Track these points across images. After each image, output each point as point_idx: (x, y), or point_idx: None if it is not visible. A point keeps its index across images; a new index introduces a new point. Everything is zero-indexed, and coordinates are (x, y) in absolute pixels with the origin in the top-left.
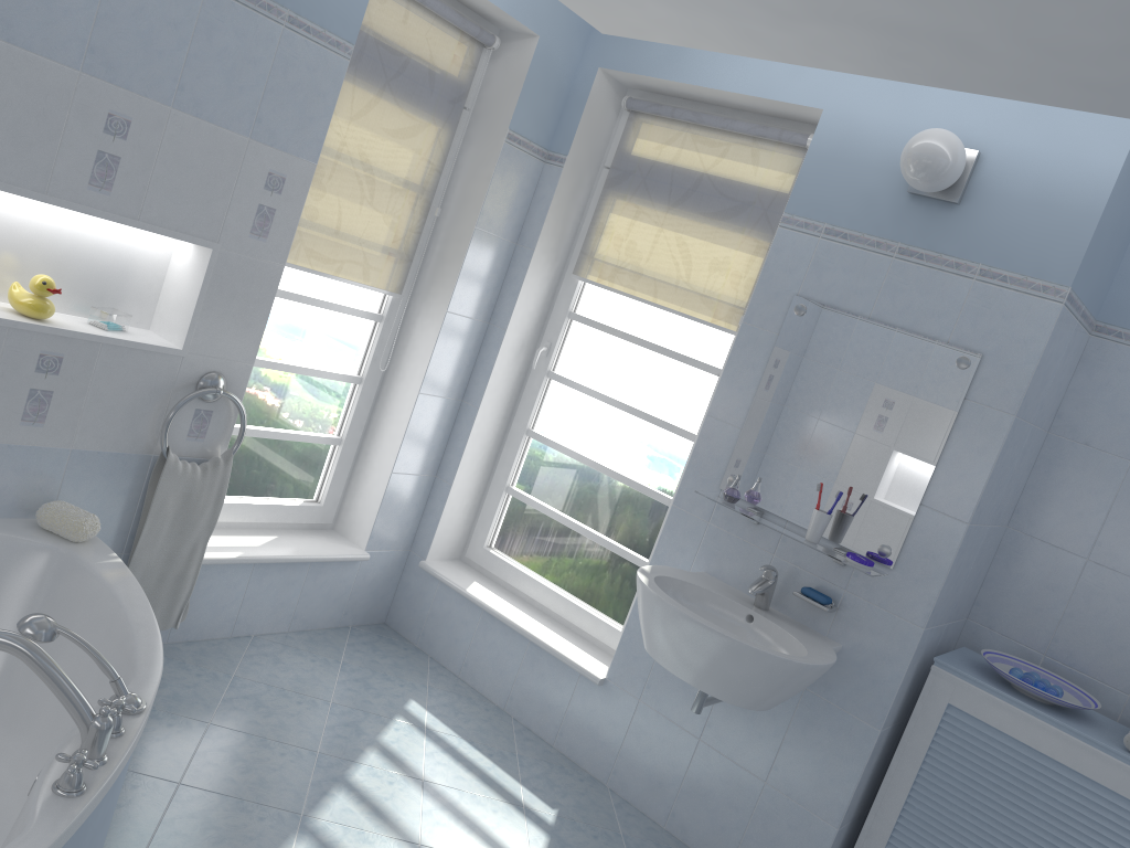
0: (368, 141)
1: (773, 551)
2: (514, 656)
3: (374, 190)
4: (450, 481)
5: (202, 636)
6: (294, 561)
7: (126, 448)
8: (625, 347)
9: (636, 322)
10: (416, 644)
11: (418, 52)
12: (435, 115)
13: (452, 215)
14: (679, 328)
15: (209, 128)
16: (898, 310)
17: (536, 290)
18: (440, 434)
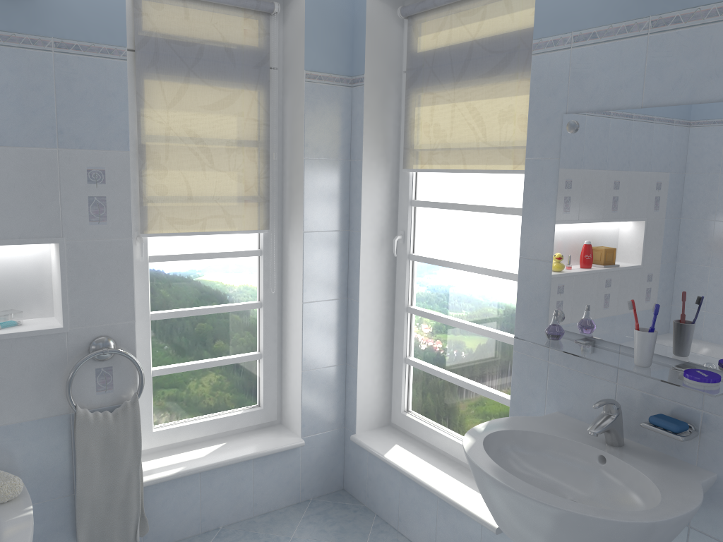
0: (190, 120)
1: (615, 380)
2: (430, 510)
3: (211, 156)
4: (355, 366)
5: (174, 538)
6: (232, 463)
7: (44, 414)
8: (456, 215)
9: (458, 192)
10: (365, 504)
11: (209, 37)
12: (245, 82)
13: (290, 155)
14: (491, 184)
15: (17, 151)
16: (670, 87)
17: (378, 192)
18: (337, 329)
